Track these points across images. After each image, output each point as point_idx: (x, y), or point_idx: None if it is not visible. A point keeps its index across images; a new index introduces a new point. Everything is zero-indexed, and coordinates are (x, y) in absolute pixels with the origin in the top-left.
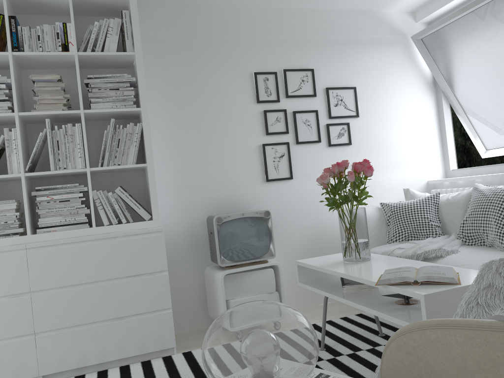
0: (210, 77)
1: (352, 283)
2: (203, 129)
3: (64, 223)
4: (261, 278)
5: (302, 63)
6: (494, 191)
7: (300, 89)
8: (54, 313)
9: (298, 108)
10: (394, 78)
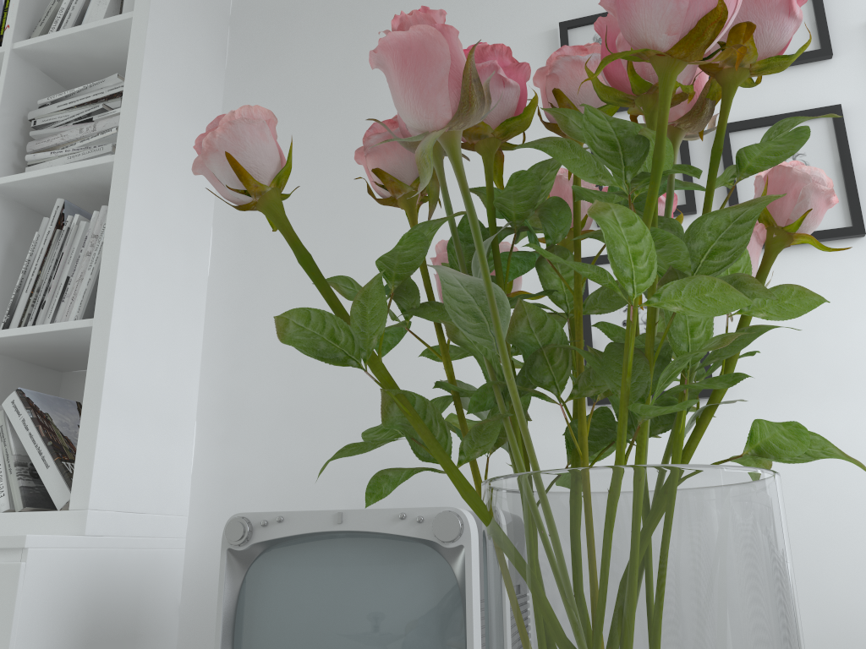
0: None
1: None
2: (372, 227)
3: None
4: None
5: None
6: None
7: None
8: None
9: (743, 112)
10: None
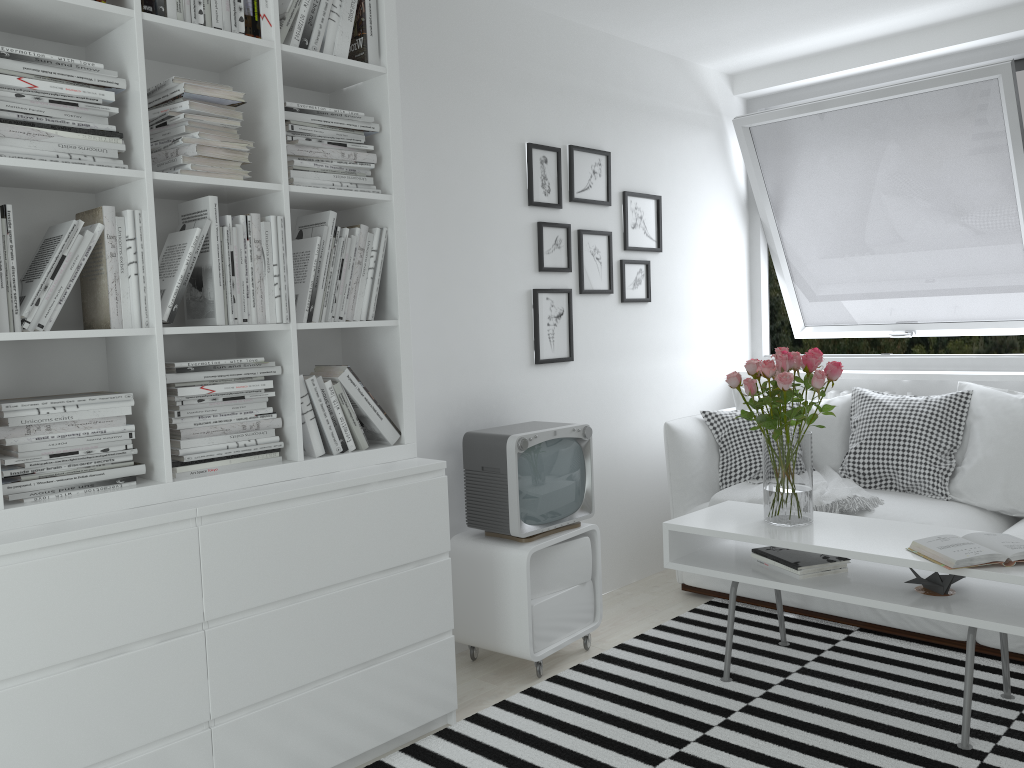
0: (460, 140)
1: (805, 561)
2: (445, 248)
3: (237, 451)
4: (572, 557)
5: (594, 138)
6: (907, 404)
7: (590, 188)
8: (252, 668)
9: (584, 223)
10: (705, 189)
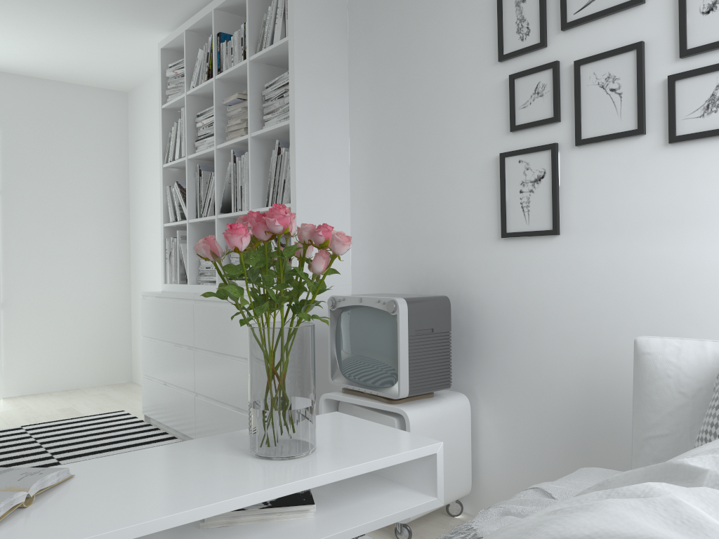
0: (429, 32)
1: None
2: (413, 135)
3: None
4: None
5: None
6: None
7: None
8: (203, 378)
9: (590, 49)
10: None
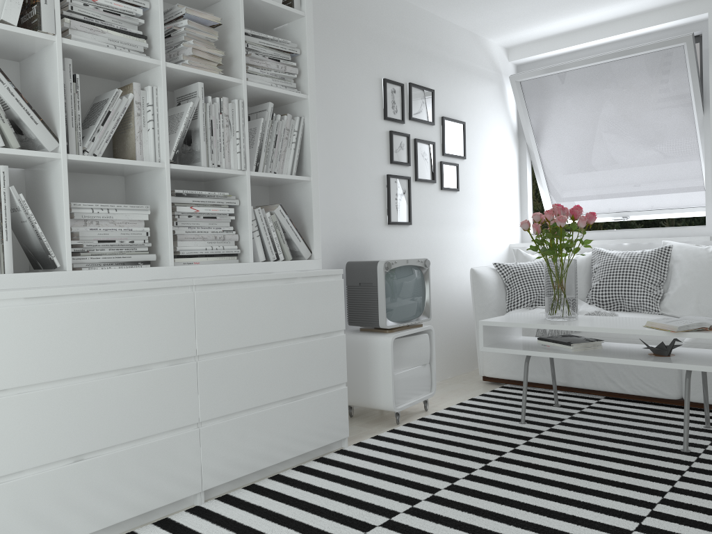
0: (343, 72)
1: (574, 341)
2: (332, 141)
3: (212, 252)
4: (418, 346)
5: (424, 80)
6: (629, 255)
7: (422, 112)
8: (225, 391)
9: (418, 135)
10: (492, 121)
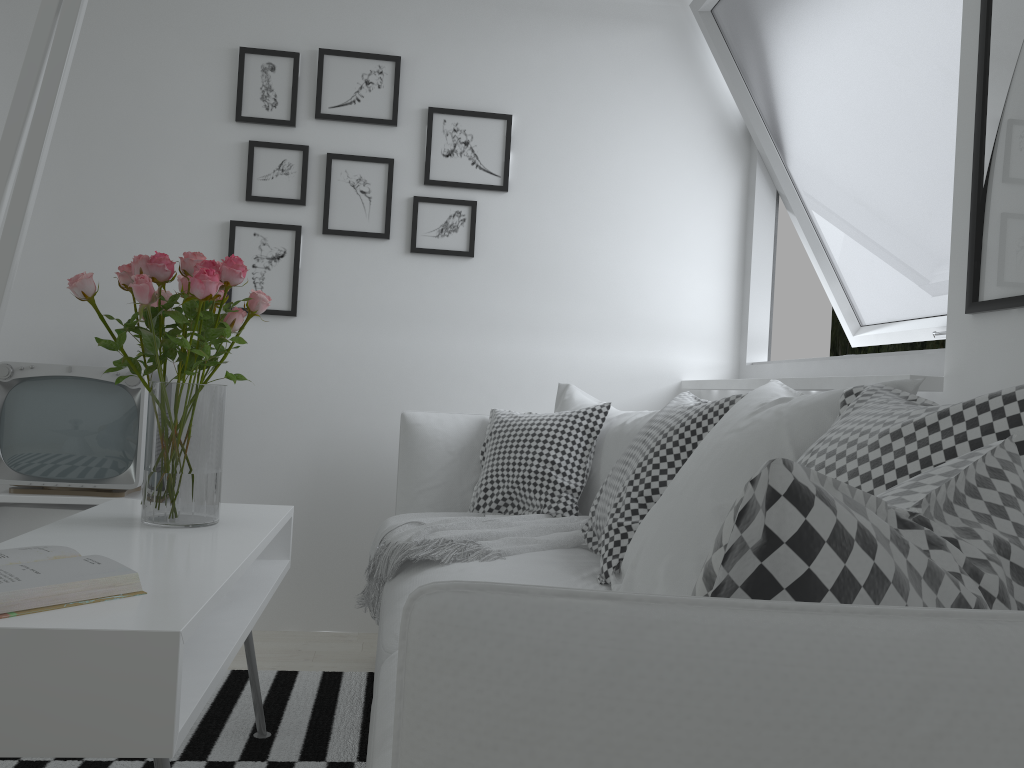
0: (128, 46)
1: None
2: (88, 164)
3: None
4: None
5: (376, 41)
6: (671, 412)
7: (356, 102)
8: None
9: (343, 147)
10: (632, 109)
